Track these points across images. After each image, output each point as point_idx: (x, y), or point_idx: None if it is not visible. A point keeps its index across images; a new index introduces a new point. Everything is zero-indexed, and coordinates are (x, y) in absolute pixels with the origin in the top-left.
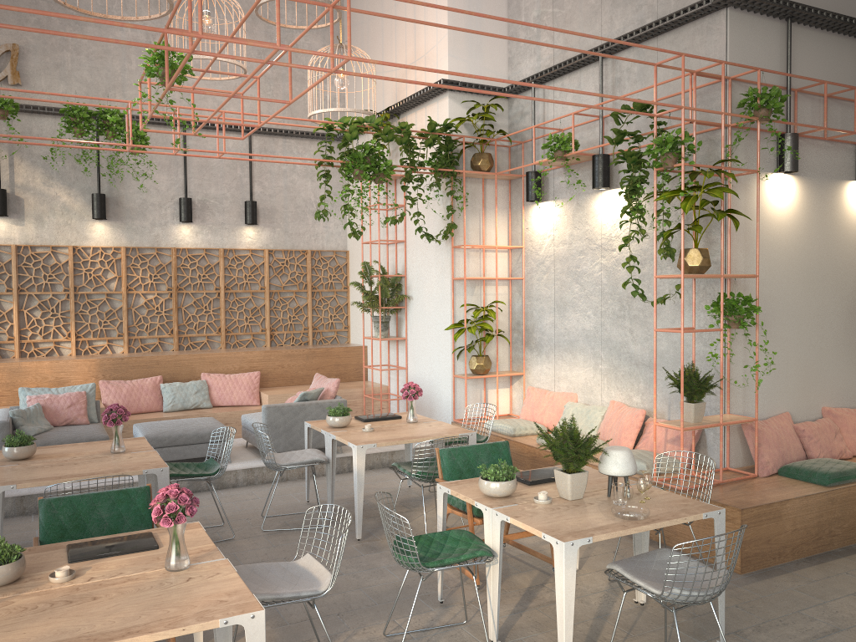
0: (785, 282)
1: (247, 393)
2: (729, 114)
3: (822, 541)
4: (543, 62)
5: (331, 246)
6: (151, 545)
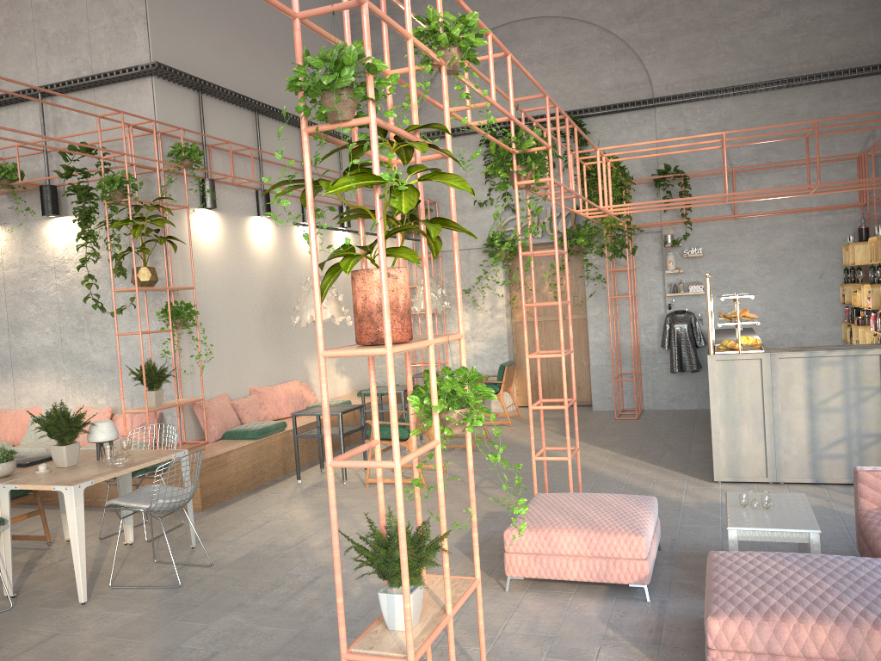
0: (215, 293)
1: None
2: (162, 162)
3: (257, 478)
4: None
5: None
6: None
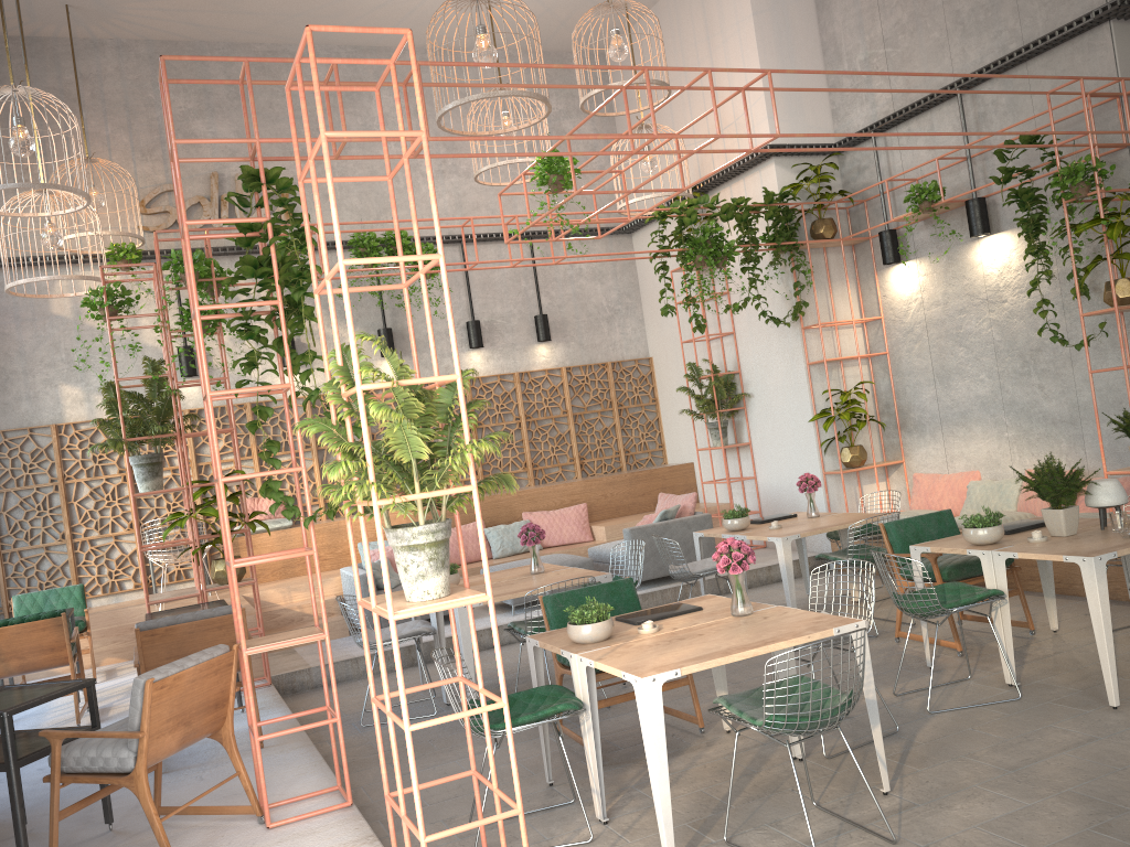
0: None
1: (578, 528)
2: None
3: None
4: (880, 108)
5: (631, 354)
6: (695, 607)
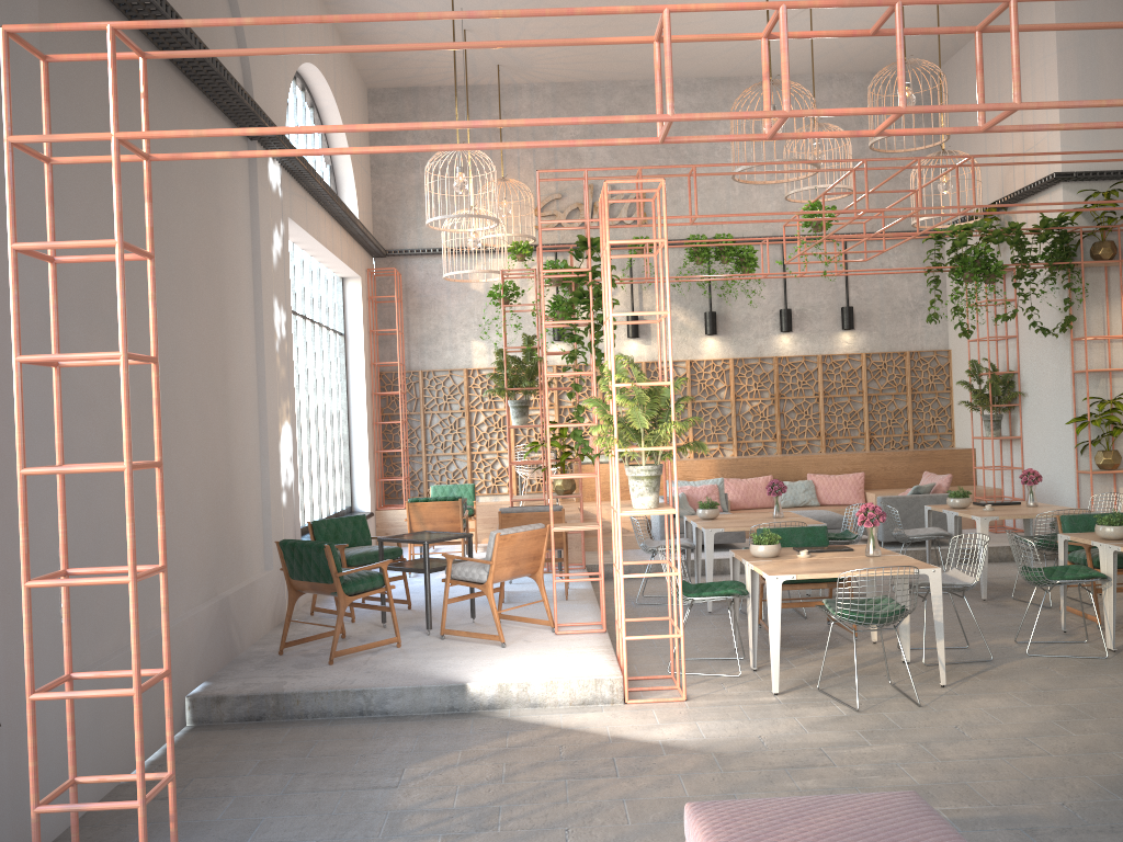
0: None
1: (853, 493)
2: None
3: None
4: None
5: (930, 346)
6: (848, 548)
